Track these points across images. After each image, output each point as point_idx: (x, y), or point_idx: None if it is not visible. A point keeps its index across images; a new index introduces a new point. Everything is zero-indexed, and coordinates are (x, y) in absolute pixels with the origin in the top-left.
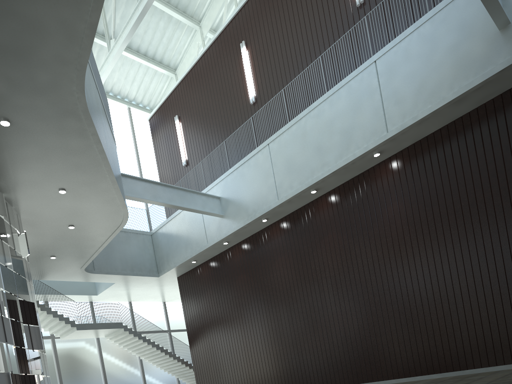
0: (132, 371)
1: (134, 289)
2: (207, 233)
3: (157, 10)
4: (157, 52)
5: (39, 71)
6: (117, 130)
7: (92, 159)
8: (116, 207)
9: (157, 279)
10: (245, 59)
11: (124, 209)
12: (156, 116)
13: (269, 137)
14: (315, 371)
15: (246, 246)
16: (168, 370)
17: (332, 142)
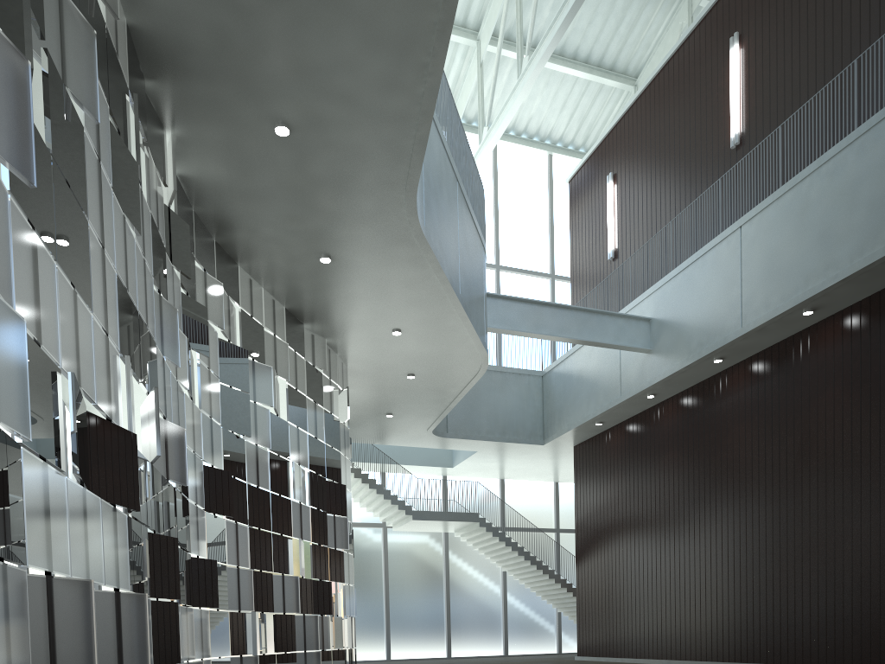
0: (489, 588)
1: (506, 461)
2: (622, 379)
3: None
4: (607, 52)
5: (361, 199)
6: (525, 197)
7: (432, 291)
8: (470, 349)
9: (541, 448)
10: (734, 67)
11: (481, 352)
12: (580, 175)
13: (743, 215)
14: (764, 632)
15: (685, 402)
16: (542, 594)
17: (851, 224)
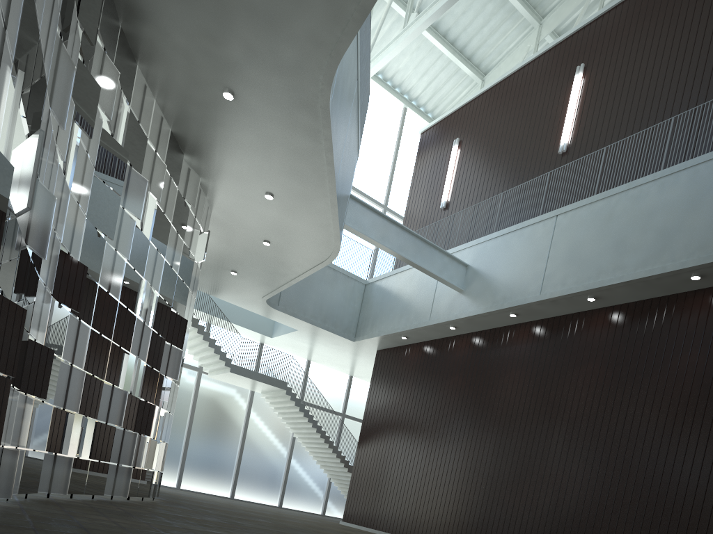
0: (278, 448)
1: (318, 346)
2: (433, 307)
3: None
4: (469, 43)
5: (285, 46)
6: (379, 134)
7: (315, 169)
8: (327, 237)
9: (351, 343)
10: (575, 90)
11: (336, 242)
12: (432, 131)
13: (561, 207)
14: None
15: (477, 340)
16: (321, 464)
17: (641, 241)
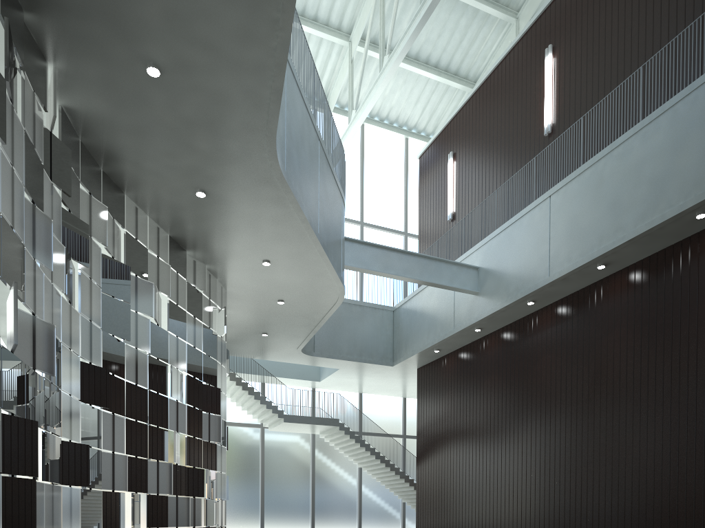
0: (347, 481)
1: (363, 378)
2: (455, 315)
3: (459, 4)
4: (452, 60)
5: (228, 141)
6: (386, 170)
7: (294, 229)
8: (329, 282)
9: (391, 368)
10: (548, 71)
11: (338, 284)
12: (427, 153)
13: (552, 186)
14: (562, 524)
15: (504, 336)
16: (389, 487)
17: (635, 196)
